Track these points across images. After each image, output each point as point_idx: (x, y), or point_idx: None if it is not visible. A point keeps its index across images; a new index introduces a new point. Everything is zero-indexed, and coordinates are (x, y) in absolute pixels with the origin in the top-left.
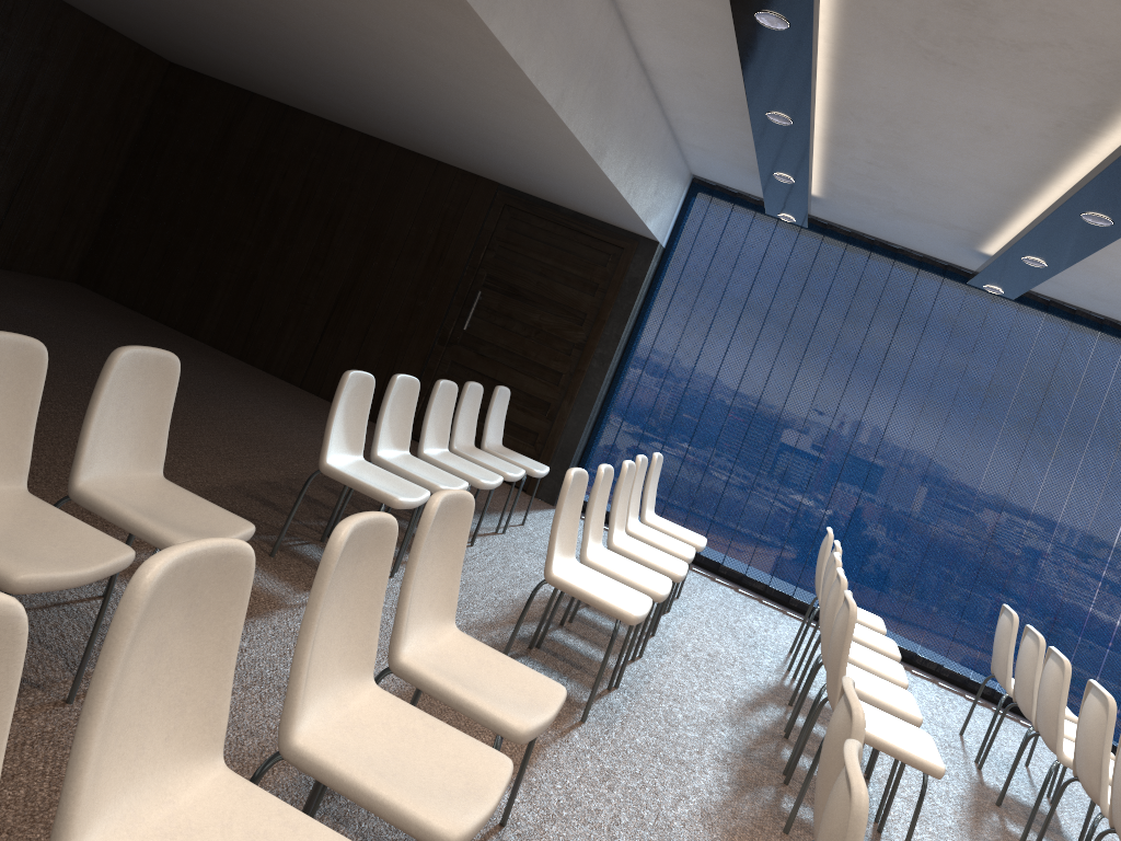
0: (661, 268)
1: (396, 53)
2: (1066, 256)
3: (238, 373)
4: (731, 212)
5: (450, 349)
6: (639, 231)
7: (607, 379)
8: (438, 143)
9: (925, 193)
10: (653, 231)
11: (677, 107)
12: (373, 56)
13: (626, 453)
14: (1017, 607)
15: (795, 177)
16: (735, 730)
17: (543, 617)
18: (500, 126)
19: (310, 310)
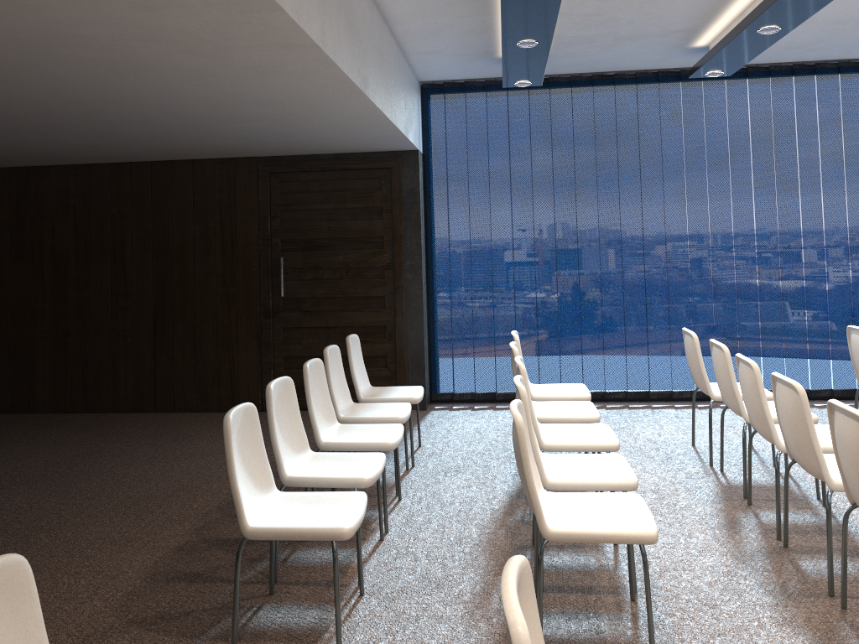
0: (428, 171)
1: (123, 54)
2: (807, 11)
3: (91, 429)
4: (466, 100)
5: (277, 318)
6: (400, 147)
7: (424, 284)
8: (189, 142)
9: (651, 9)
10: (413, 142)
11: (404, 19)
12: (98, 71)
13: (466, 338)
14: (821, 317)
15: (539, 38)
16: (752, 570)
17: (536, 561)
18: (256, 95)
19: (133, 340)
